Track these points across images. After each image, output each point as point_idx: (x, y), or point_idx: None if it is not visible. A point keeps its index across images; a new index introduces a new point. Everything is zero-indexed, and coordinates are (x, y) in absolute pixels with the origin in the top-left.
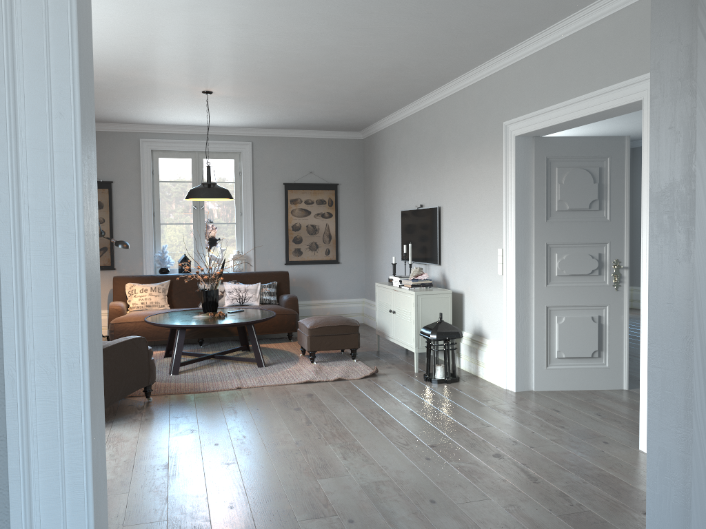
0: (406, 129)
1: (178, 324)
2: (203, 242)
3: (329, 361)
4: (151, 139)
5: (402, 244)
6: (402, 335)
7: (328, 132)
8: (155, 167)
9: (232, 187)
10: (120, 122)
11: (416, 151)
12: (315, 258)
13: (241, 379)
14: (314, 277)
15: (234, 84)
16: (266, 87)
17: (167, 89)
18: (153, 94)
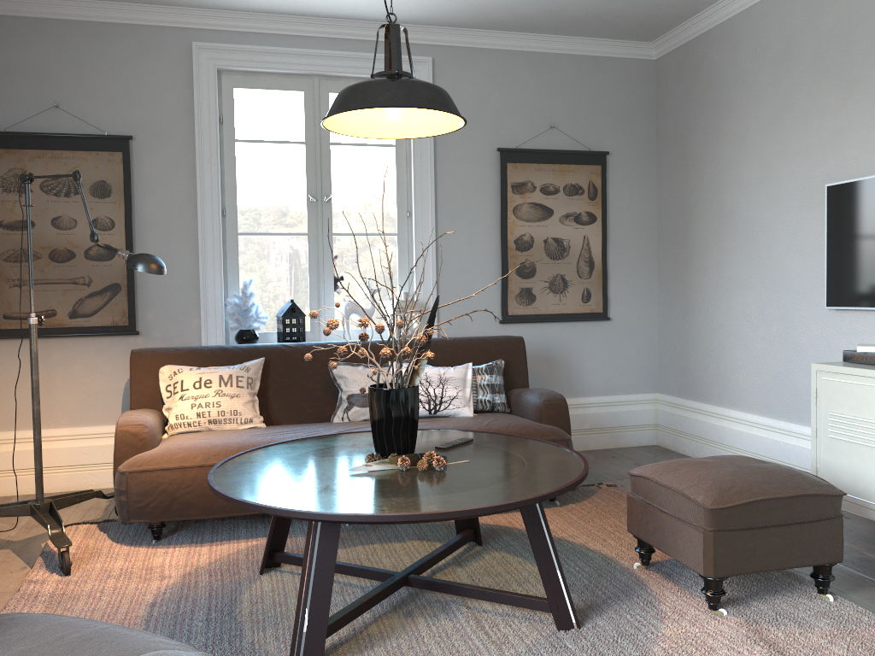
0: None
1: (320, 506)
2: (328, 274)
3: (745, 596)
4: (217, 44)
5: (834, 268)
6: None
7: (589, 42)
8: (226, 109)
9: (390, 157)
10: None
11: None
12: (561, 309)
13: None
14: (557, 350)
15: None
16: None
17: None
18: None
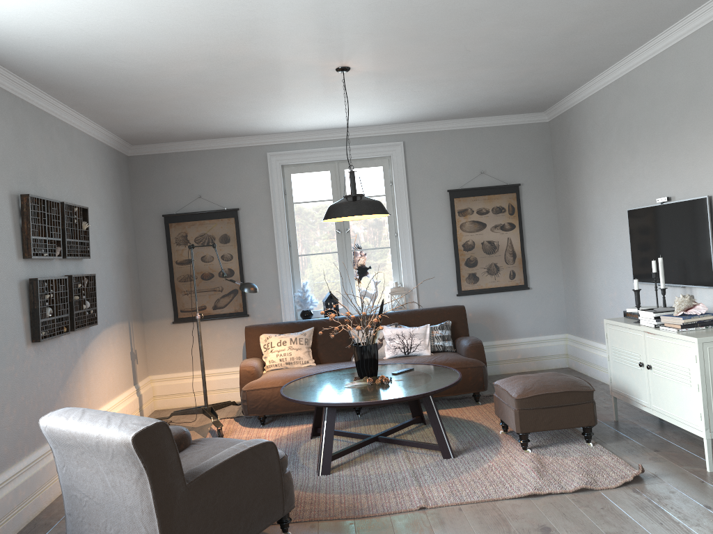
0: (627, 91)
1: (324, 400)
2: (351, 274)
3: (548, 444)
4: (280, 152)
5: (634, 259)
6: (672, 405)
7: (501, 118)
8: (287, 186)
9: (383, 202)
10: (243, 134)
11: (651, 118)
12: (496, 285)
13: (423, 485)
14: (496, 310)
15: (379, 48)
16: (425, 46)
17: (289, 72)
18: (272, 82)
